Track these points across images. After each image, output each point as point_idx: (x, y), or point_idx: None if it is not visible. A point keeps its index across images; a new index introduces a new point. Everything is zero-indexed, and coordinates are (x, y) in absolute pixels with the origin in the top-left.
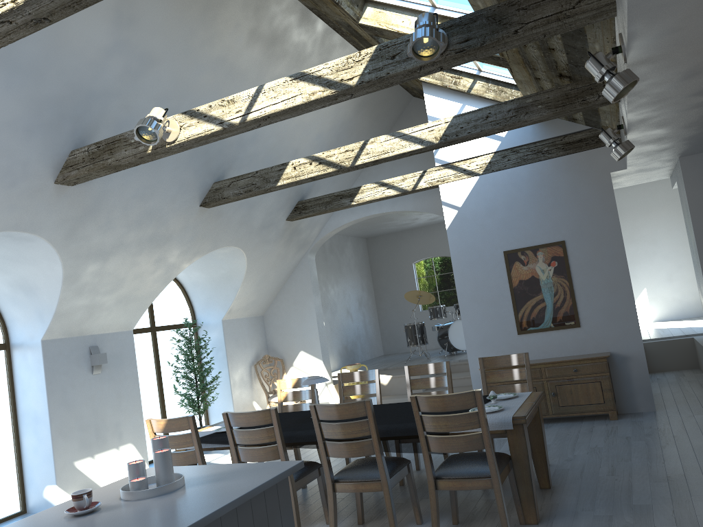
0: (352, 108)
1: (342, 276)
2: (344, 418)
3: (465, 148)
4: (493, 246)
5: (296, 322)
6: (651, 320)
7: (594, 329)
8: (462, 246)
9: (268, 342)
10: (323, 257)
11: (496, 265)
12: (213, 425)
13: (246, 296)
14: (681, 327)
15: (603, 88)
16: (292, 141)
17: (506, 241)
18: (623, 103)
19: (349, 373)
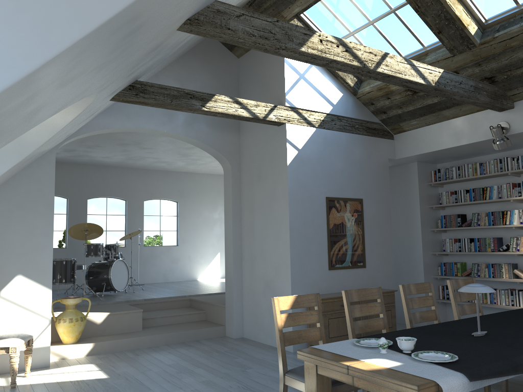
0: None
1: None
2: None
3: (309, 101)
4: (320, 191)
5: (18, 235)
6: (220, 276)
7: (372, 270)
8: (298, 184)
9: None
10: None
11: (320, 208)
12: (344, 360)
13: None
14: None
15: (509, 99)
16: None
17: (328, 189)
18: None
19: (352, 291)
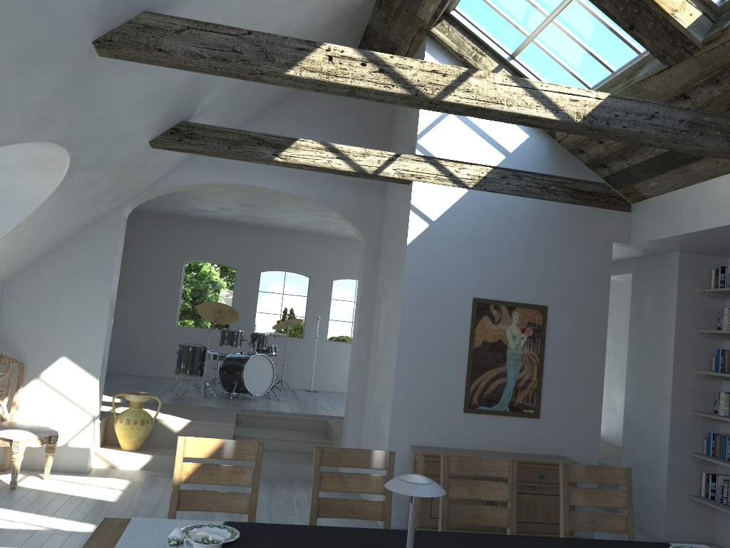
0: (326, 20)
1: None
2: None
3: (460, 147)
4: (463, 287)
5: (68, 309)
6: None
7: (553, 425)
8: (422, 274)
9: (1, 328)
10: None
11: (460, 314)
12: None
13: (11, 242)
14: None
15: None
16: (259, 18)
17: (480, 285)
18: None
19: (335, 449)
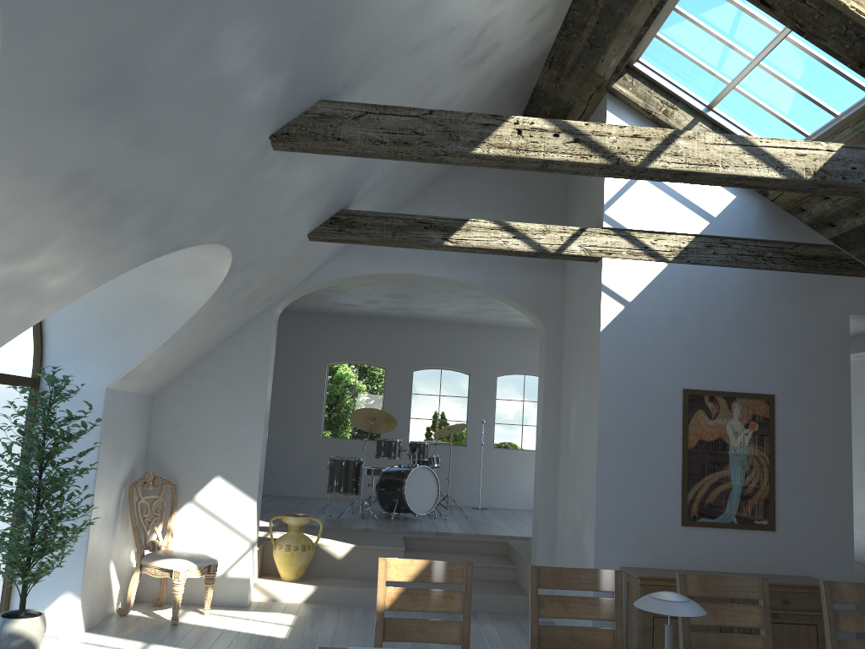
0: (493, 87)
1: None
2: None
3: (655, 215)
4: (669, 377)
5: (220, 422)
6: None
7: (792, 538)
8: (620, 365)
9: (152, 446)
10: None
11: (668, 408)
12: None
13: (166, 352)
14: None
15: None
16: (427, 93)
17: (690, 374)
18: None
19: (552, 569)
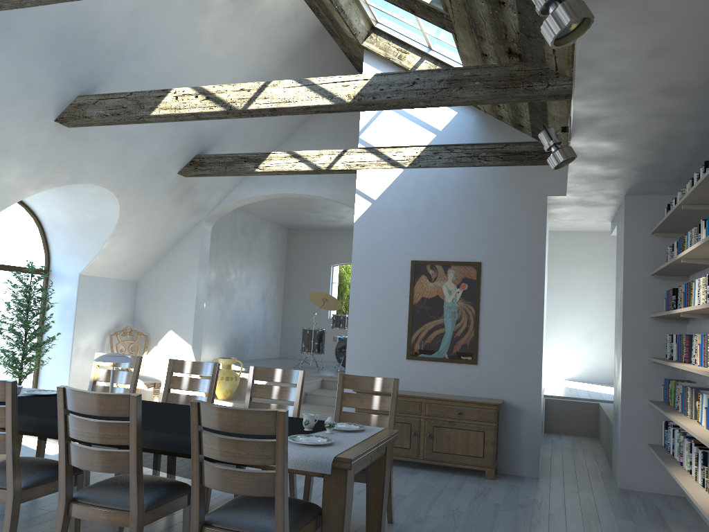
0: (279, 59)
1: (249, 261)
2: (97, 414)
3: (395, 134)
4: (402, 252)
5: (172, 297)
6: (562, 377)
7: (491, 370)
8: (367, 245)
9: (136, 312)
10: (231, 235)
11: (400, 275)
12: None
13: (115, 252)
14: (589, 390)
15: (555, 76)
16: (195, 75)
17: (417, 249)
18: (573, 91)
19: (183, 361)
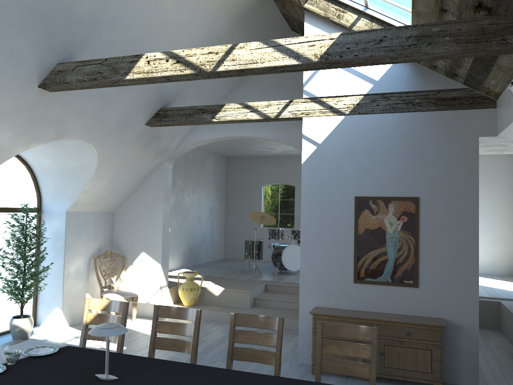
0: (230, 22)
1: (199, 186)
2: None
3: (336, 85)
4: (346, 189)
5: (143, 224)
6: None
7: (431, 292)
8: (314, 183)
9: (114, 237)
10: (185, 167)
11: (345, 209)
12: None
13: (95, 191)
14: (482, 285)
15: None
16: (160, 40)
17: (359, 186)
18: None
19: (167, 307)
